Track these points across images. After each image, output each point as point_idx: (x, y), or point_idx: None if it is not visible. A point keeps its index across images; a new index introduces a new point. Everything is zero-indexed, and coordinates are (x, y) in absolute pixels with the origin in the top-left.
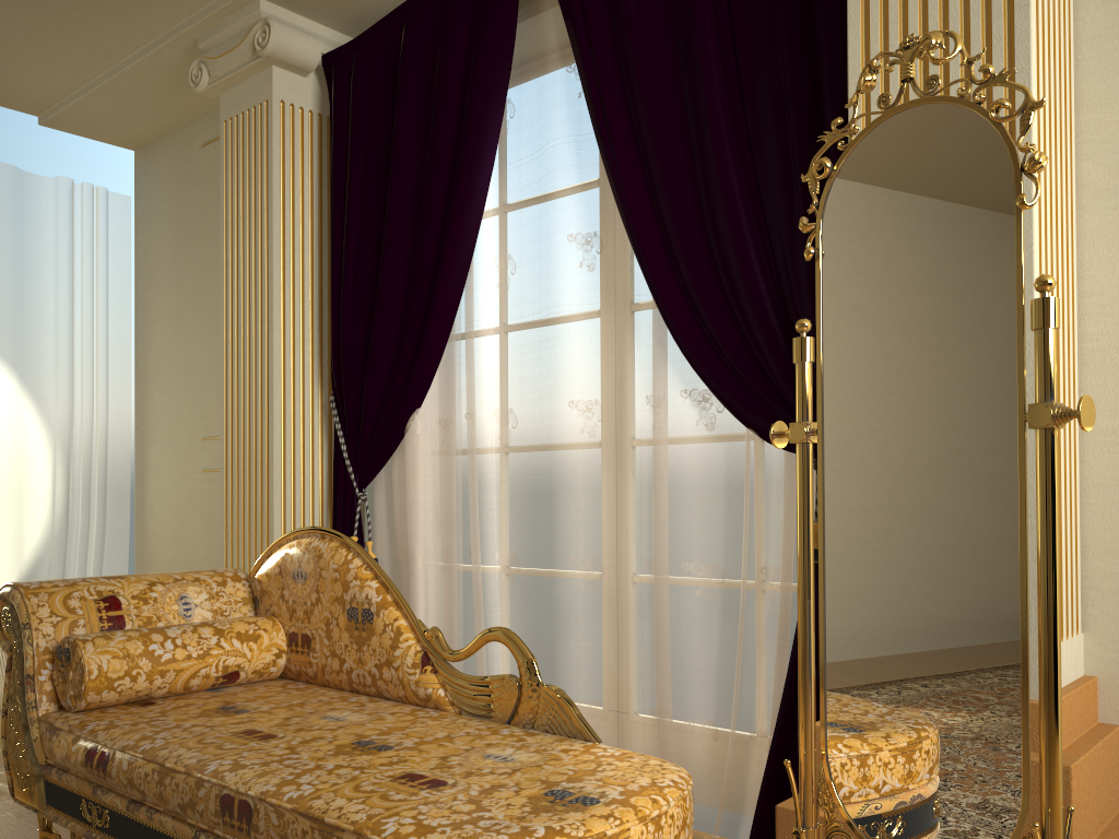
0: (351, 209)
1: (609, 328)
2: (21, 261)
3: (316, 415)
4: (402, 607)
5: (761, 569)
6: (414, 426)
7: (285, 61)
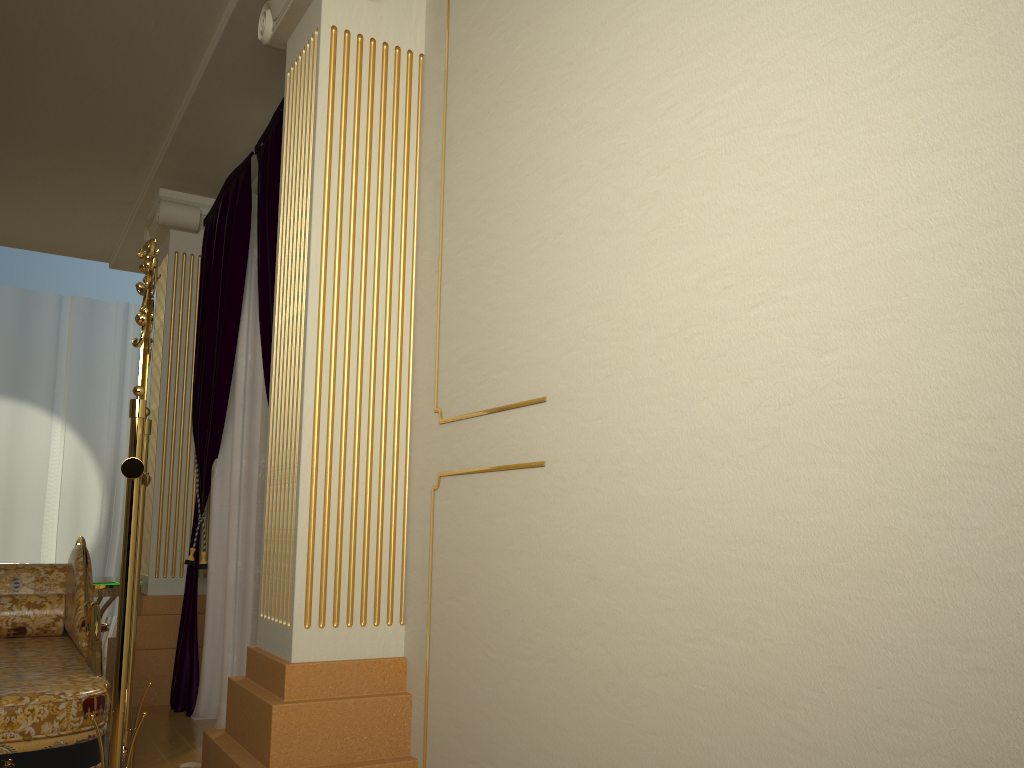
0: (200, 322)
1: None
2: (89, 359)
3: (192, 463)
4: (84, 588)
5: None
6: (213, 471)
7: (175, 226)
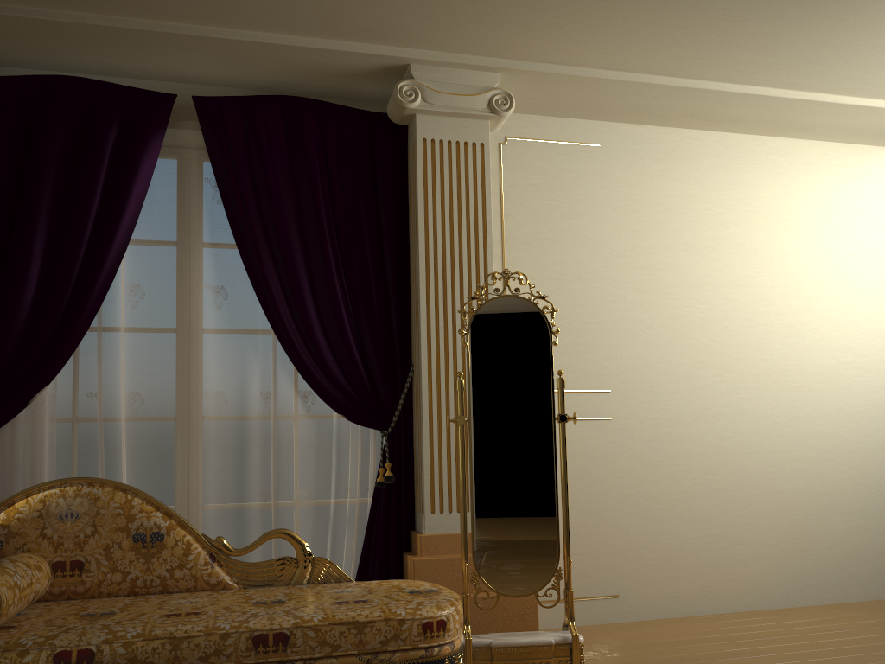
0: None
1: (232, 347)
2: None
3: None
4: (188, 527)
5: (347, 489)
6: (43, 400)
7: None
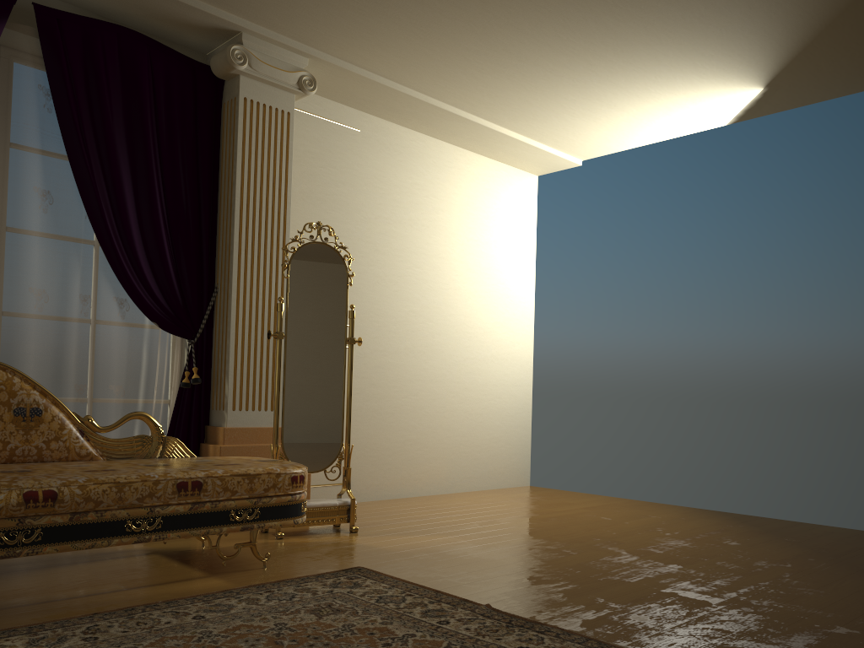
0: None
1: (55, 250)
2: None
3: None
4: (62, 406)
5: (155, 388)
6: None
7: None
